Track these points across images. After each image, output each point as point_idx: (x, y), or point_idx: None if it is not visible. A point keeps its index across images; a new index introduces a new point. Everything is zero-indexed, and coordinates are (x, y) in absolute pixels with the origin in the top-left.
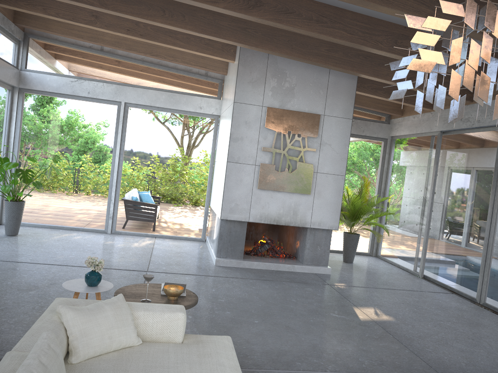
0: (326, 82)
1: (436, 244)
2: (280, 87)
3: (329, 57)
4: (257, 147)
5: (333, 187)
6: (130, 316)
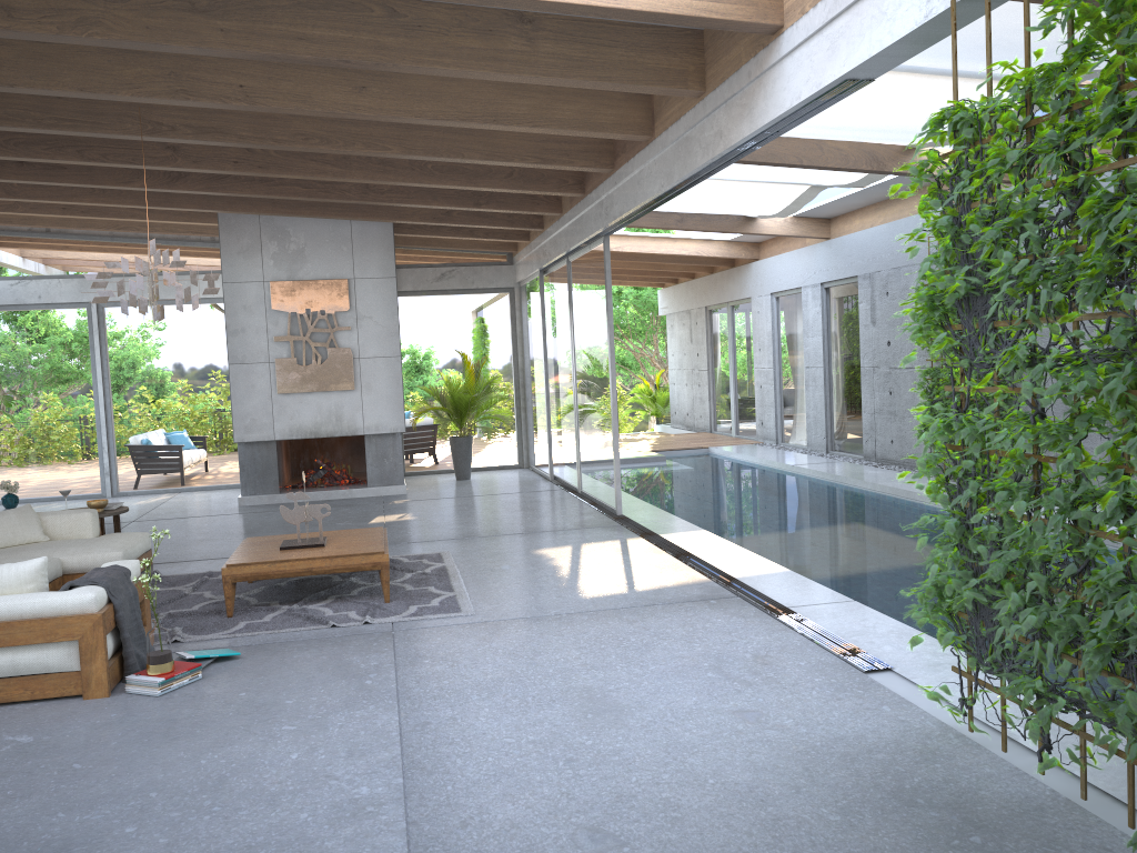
0: (348, 234)
1: (557, 429)
2: (285, 252)
3: (328, 205)
4: (267, 338)
5: (387, 375)
6: (36, 519)
